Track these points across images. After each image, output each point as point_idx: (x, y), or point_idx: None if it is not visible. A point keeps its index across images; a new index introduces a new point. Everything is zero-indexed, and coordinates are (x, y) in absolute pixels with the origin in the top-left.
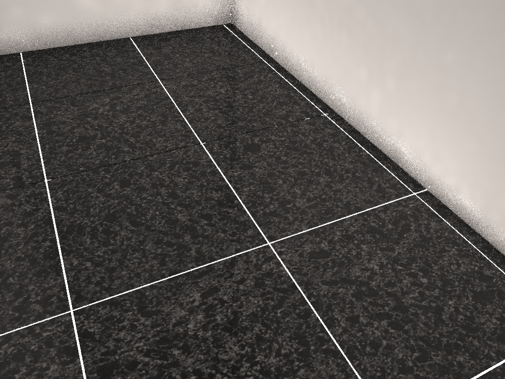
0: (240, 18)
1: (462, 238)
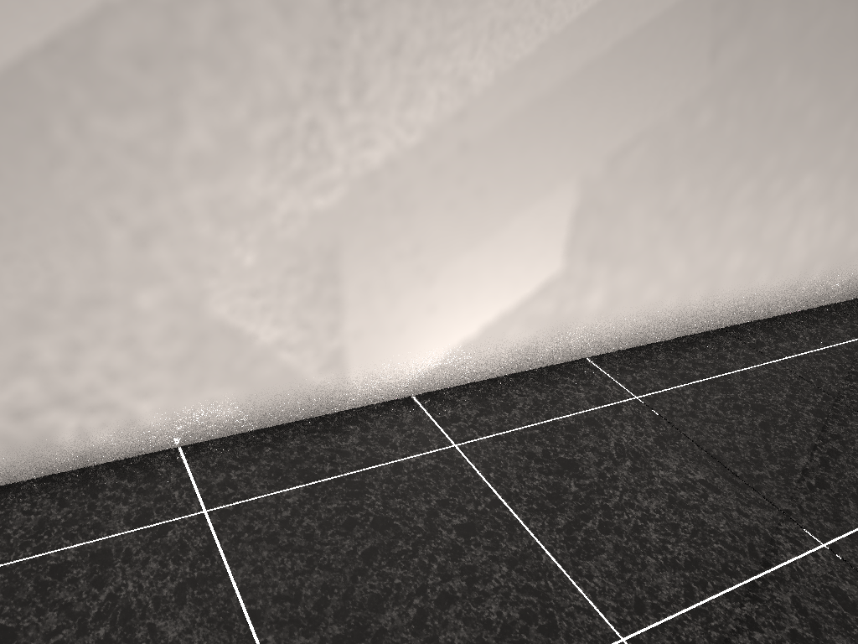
0: None
1: None
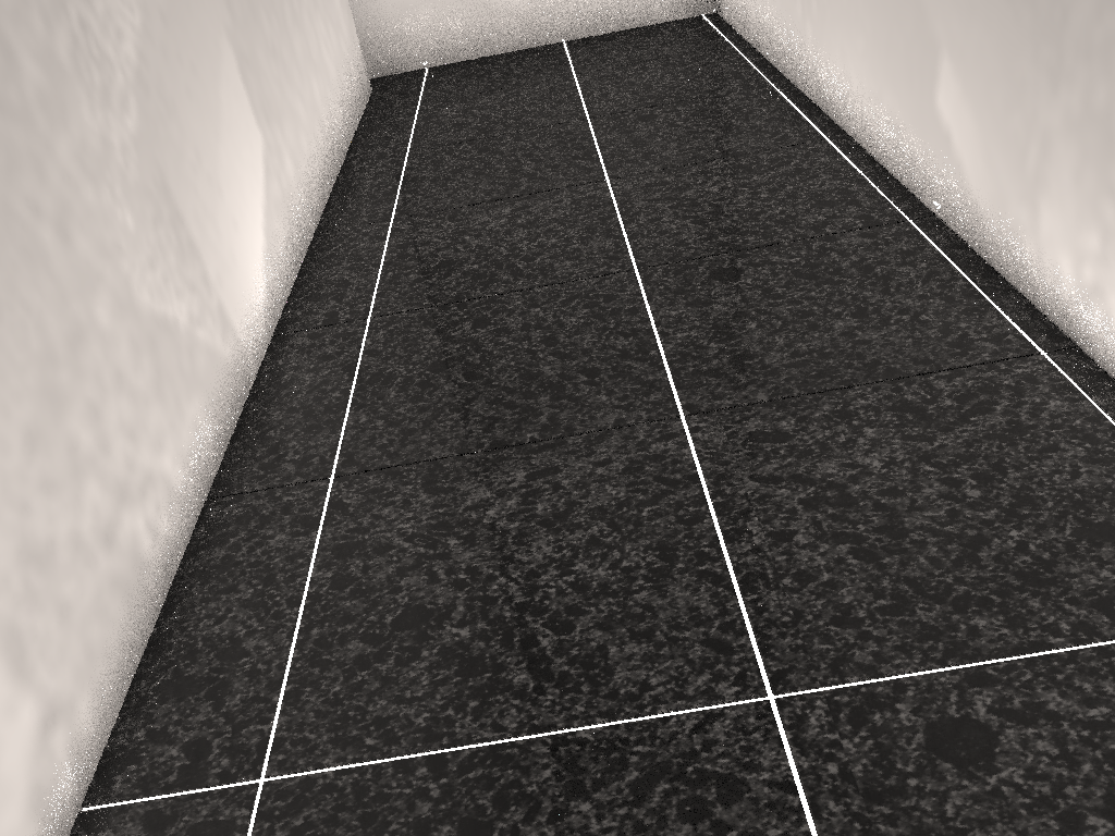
0: (721, 0)
1: (851, 167)
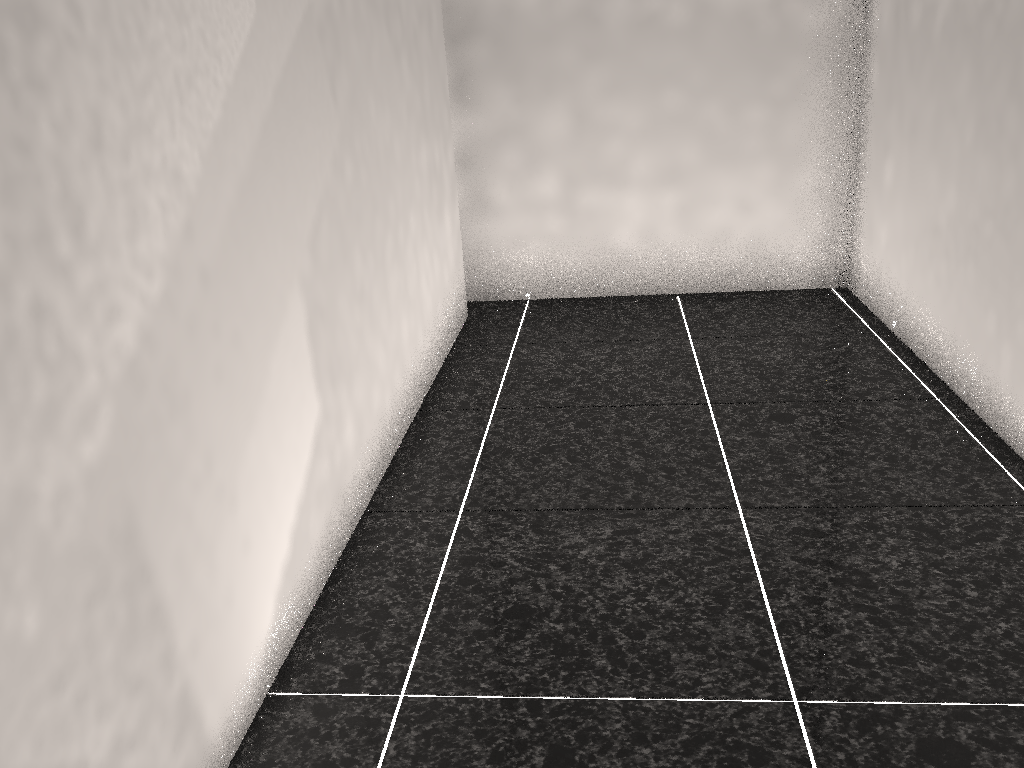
0: (857, 277)
1: None
